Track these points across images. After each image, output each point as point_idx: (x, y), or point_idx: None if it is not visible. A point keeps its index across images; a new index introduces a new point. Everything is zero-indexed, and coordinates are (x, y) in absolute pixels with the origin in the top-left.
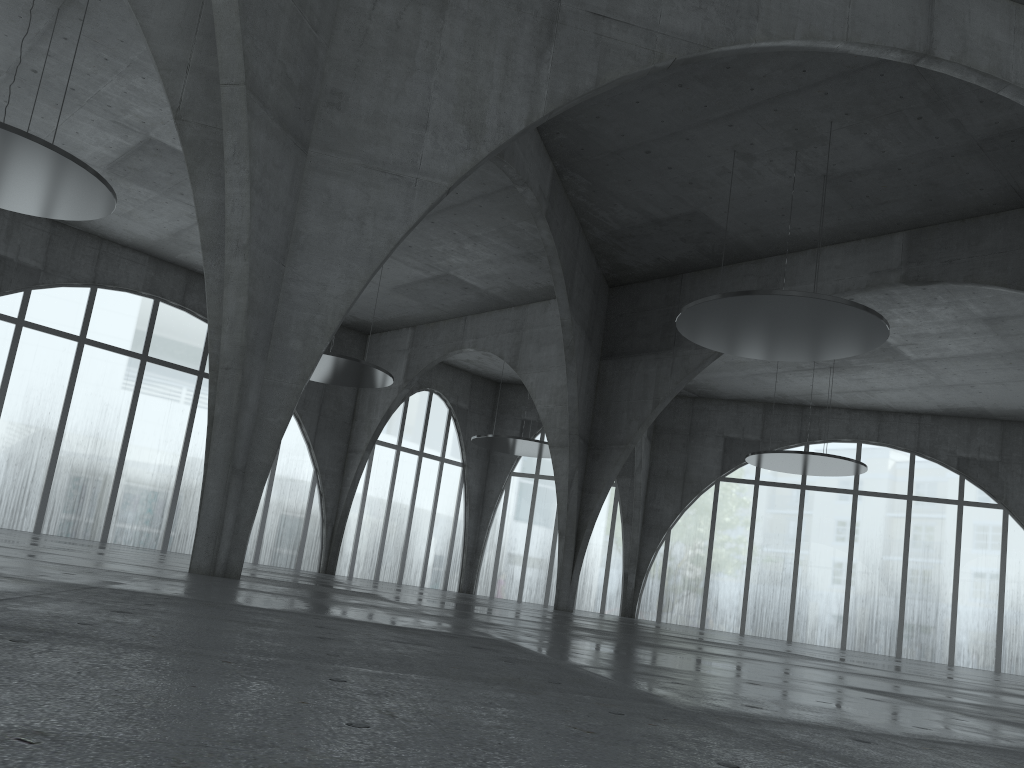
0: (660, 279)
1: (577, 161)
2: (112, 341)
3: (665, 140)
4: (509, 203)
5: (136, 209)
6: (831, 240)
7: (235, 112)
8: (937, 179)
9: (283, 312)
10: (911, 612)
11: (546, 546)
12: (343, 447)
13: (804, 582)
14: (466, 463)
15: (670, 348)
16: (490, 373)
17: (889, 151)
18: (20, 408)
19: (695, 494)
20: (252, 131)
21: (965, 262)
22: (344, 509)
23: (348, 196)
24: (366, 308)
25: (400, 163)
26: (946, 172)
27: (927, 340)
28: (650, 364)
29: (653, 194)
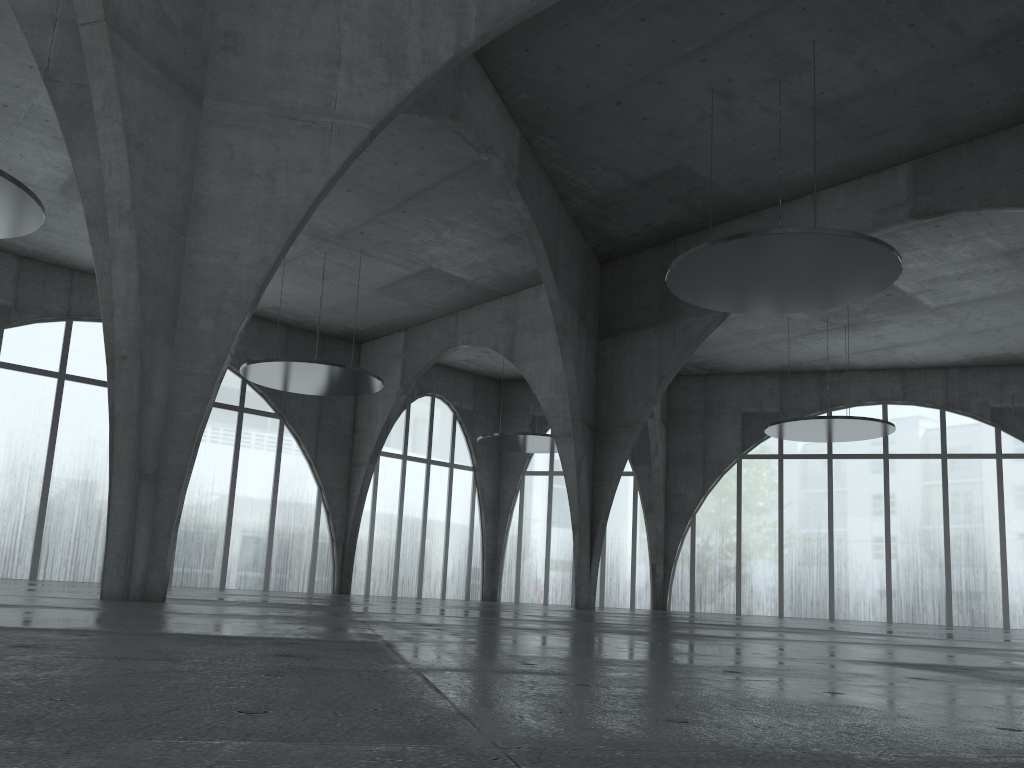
0: (652, 248)
1: (545, 123)
2: (93, 374)
3: (635, 87)
4: (481, 180)
5: None
6: (829, 182)
7: (99, 56)
8: (938, 96)
9: (188, 289)
10: (958, 576)
11: (568, 544)
12: (346, 462)
13: (841, 556)
14: (477, 467)
15: (670, 319)
16: (492, 371)
17: (882, 69)
18: (3, 452)
19: (717, 475)
20: (122, 76)
21: (978, 186)
22: (353, 526)
23: (254, 150)
24: (354, 315)
25: (312, 107)
26: (947, 86)
27: (945, 284)
28: (650, 338)
29: (631, 151)
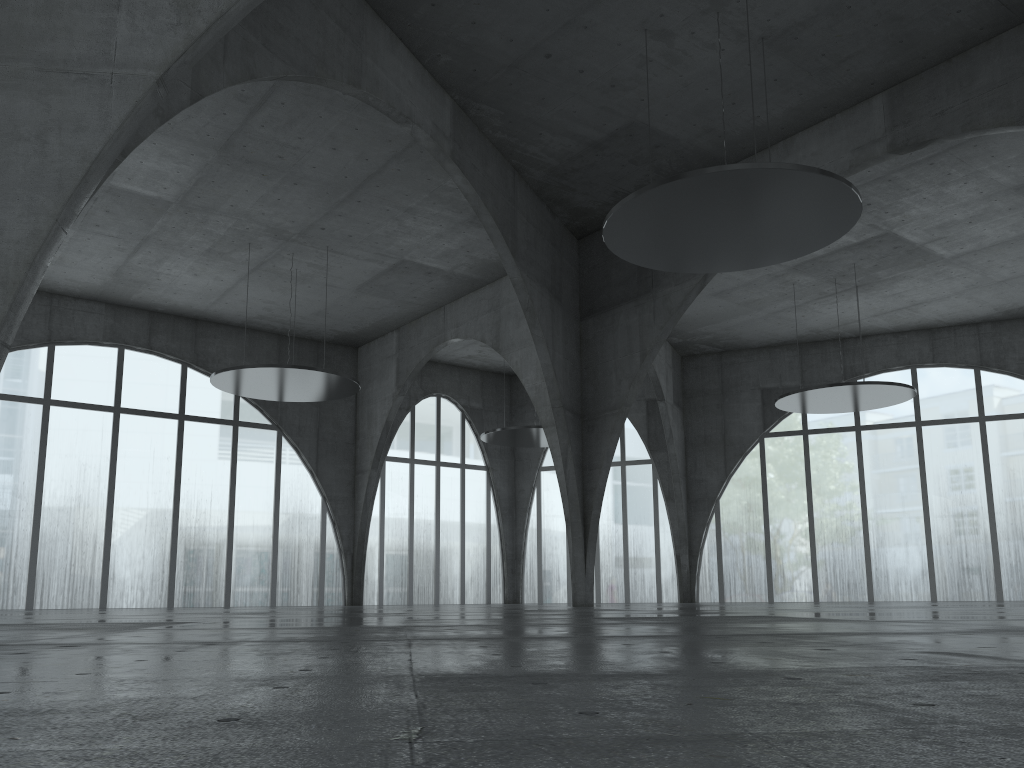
0: None
1: (476, 87)
2: (80, 398)
3: (561, 35)
4: (427, 159)
5: (64, 253)
6: (801, 124)
7: None
8: (900, 10)
9: None
10: (1006, 547)
11: None
12: (350, 469)
13: (877, 533)
14: (490, 465)
15: (649, 291)
16: (498, 366)
17: None
18: None
19: (739, 457)
20: None
21: (960, 109)
22: (360, 534)
23: (21, 111)
24: (341, 318)
25: (88, 58)
26: None
27: (956, 230)
28: (631, 313)
29: (577, 110)
